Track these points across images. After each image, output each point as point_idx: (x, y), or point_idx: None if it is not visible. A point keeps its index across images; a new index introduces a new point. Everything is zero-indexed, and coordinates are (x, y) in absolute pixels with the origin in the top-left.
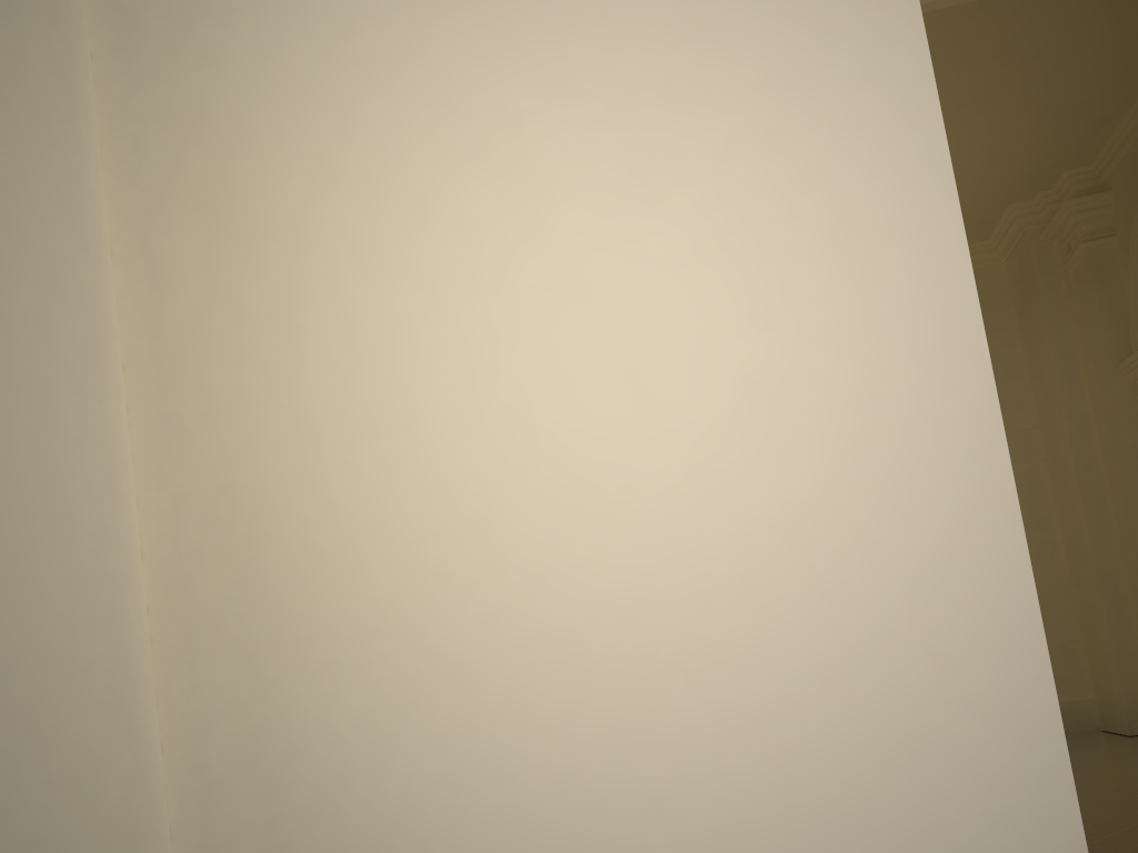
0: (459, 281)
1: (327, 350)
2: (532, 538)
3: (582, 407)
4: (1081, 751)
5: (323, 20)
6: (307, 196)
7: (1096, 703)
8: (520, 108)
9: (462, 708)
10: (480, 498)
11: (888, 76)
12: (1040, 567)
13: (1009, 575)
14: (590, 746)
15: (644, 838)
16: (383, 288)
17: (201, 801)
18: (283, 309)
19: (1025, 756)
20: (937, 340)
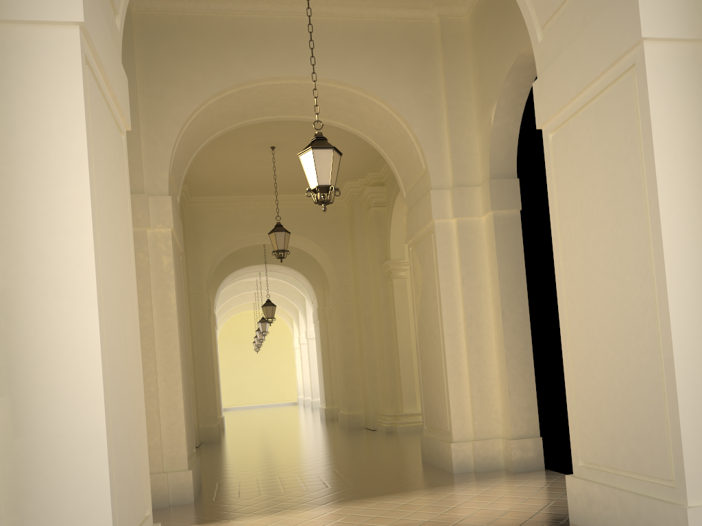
0: (40, 331)
1: (22, 337)
2: (47, 362)
3: (54, 347)
4: (349, 435)
5: (25, 295)
6: (21, 317)
7: (364, 415)
8: (50, 311)
9: (36, 380)
10: (41, 357)
11: (93, 316)
12: (347, 351)
13: (100, 370)
14: (52, 385)
15: (57, 395)
16: (30, 330)
17: (1, 389)
18: (16, 331)
19: (99, 389)
20: (95, 345)
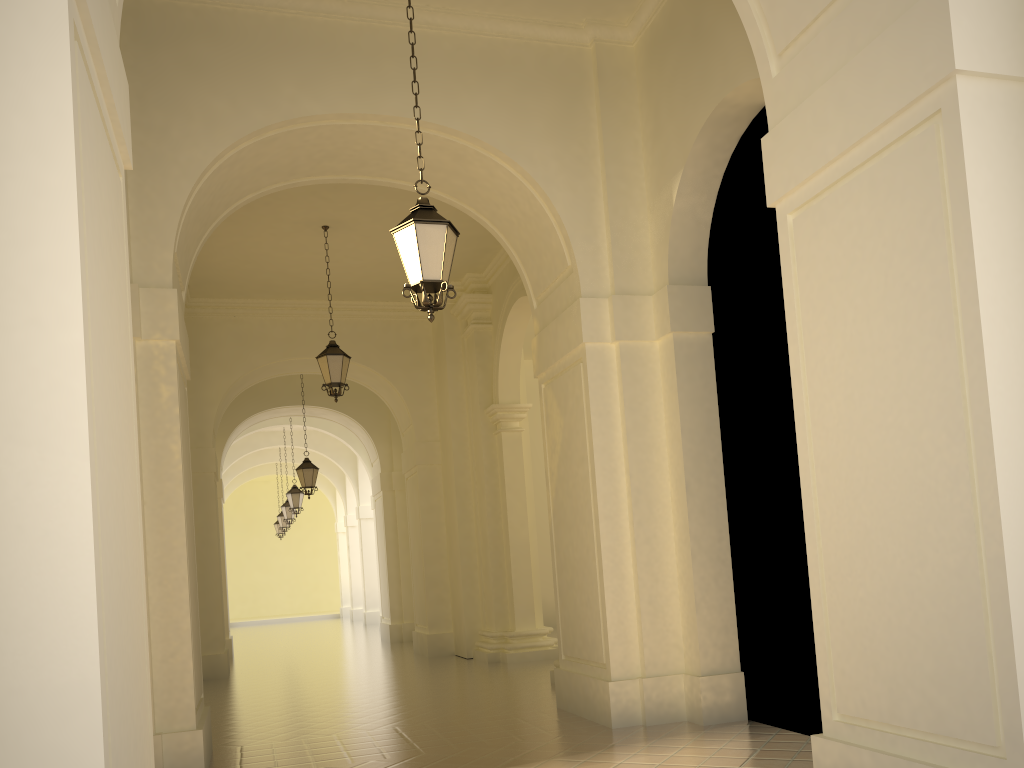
0: None
1: None
2: None
3: (8, 531)
4: (432, 667)
5: None
6: None
7: (454, 636)
8: (1, 466)
9: None
10: None
11: (82, 476)
12: (430, 538)
13: (91, 573)
14: (1, 600)
15: (11, 618)
16: None
17: None
18: None
19: (89, 605)
20: (84, 528)
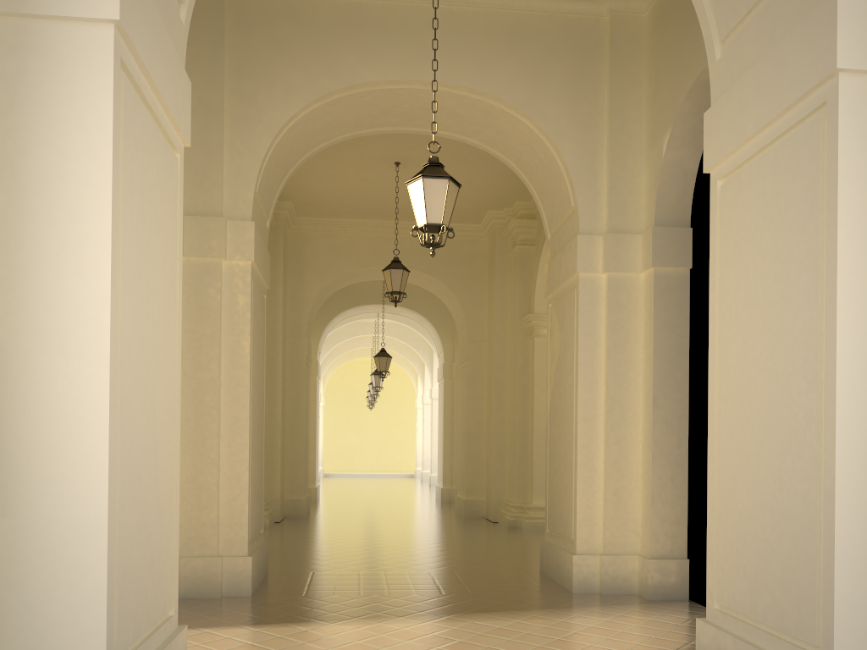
0: (40, 393)
1: (18, 399)
2: (45, 431)
3: (55, 415)
4: (462, 526)
5: (25, 350)
6: (19, 375)
7: (485, 502)
8: (53, 371)
9: (31, 452)
10: (38, 424)
11: (104, 380)
12: (472, 421)
13: (106, 447)
14: (49, 460)
15: (54, 472)
16: (29, 392)
17: None
18: (12, 391)
19: (103, 468)
20: (103, 416)
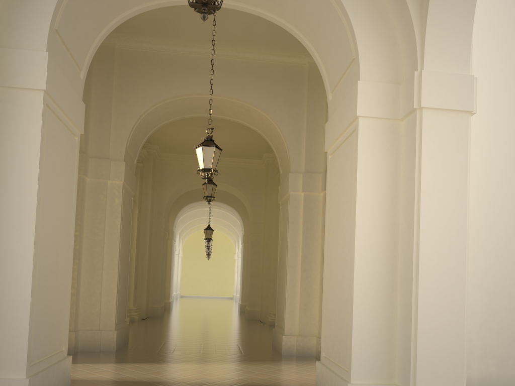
0: (4, 245)
1: None
2: (5, 261)
3: (10, 254)
4: (244, 324)
5: None
6: None
7: (260, 312)
8: (10, 236)
9: None
10: (3, 258)
11: (32, 240)
12: (254, 267)
13: (31, 268)
14: (6, 273)
15: (8, 279)
16: None
17: None
18: None
19: (29, 278)
20: (31, 255)
